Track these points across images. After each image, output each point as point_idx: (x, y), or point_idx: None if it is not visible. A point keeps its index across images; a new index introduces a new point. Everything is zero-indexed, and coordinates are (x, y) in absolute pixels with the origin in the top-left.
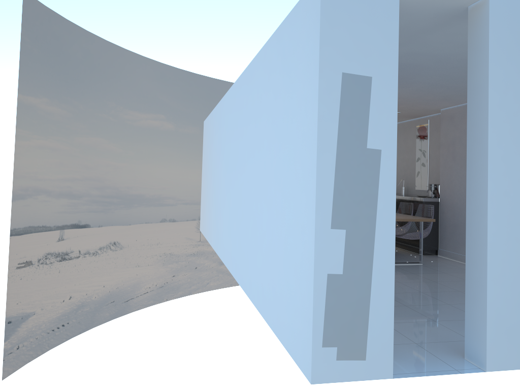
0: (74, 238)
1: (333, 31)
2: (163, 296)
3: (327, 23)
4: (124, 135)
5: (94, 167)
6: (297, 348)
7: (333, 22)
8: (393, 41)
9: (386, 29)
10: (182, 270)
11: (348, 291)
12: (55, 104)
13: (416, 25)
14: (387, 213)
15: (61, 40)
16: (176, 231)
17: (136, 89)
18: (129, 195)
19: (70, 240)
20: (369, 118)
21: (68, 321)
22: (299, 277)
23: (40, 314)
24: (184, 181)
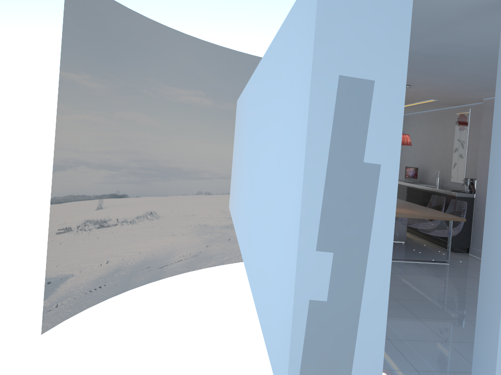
0: (113, 207)
1: (331, 27)
2: (196, 264)
3: (325, 18)
4: (163, 111)
5: (133, 141)
6: (278, 370)
7: (332, 16)
8: (403, 39)
9: (395, 25)
10: (216, 241)
11: (332, 320)
12: (96, 81)
13: (443, 15)
14: (383, 236)
15: (104, 19)
16: (212, 203)
17: (176, 65)
18: (167, 168)
19: (109, 209)
20: (368, 128)
21: (105, 283)
22: (284, 295)
23: (79, 276)
24: (221, 156)
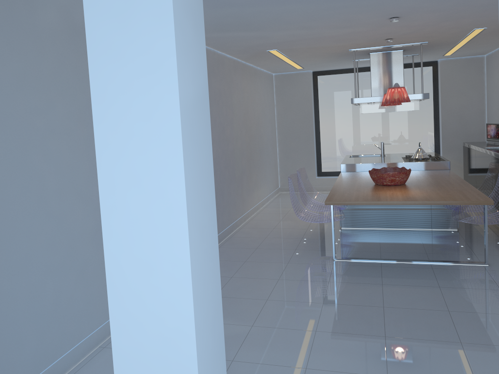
0: None
1: None
2: None
3: None
4: None
5: None
6: None
7: None
8: None
9: None
10: None
11: None
12: None
13: None
14: None
15: None
16: None
17: None
18: None
19: None
20: None
21: None
22: None
23: None
24: None
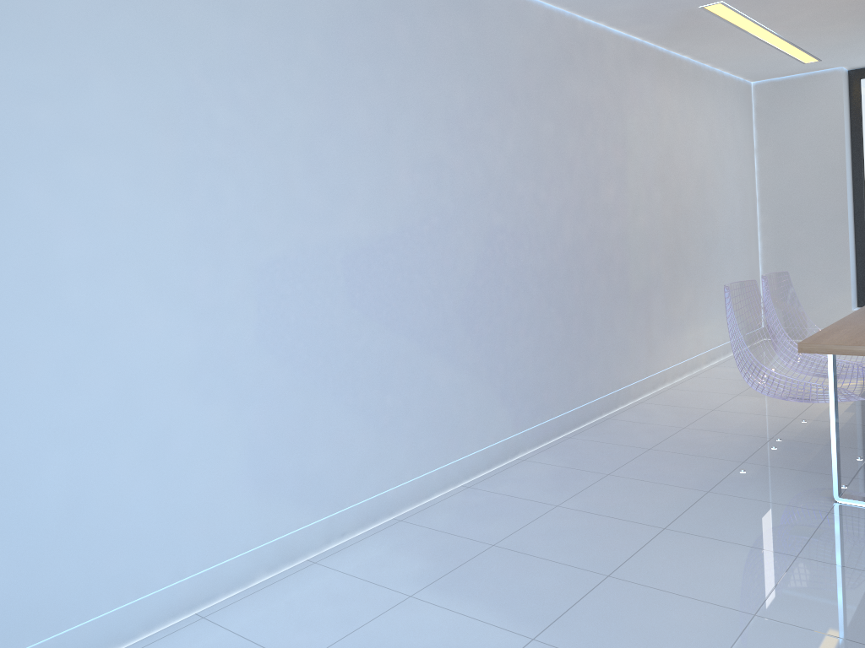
0: None
1: None
2: None
3: None
4: None
5: None
6: None
7: None
8: None
9: None
10: None
11: None
12: None
13: None
14: None
15: None
16: None
17: None
18: None
19: None
20: None
21: None
22: None
23: None
24: None
